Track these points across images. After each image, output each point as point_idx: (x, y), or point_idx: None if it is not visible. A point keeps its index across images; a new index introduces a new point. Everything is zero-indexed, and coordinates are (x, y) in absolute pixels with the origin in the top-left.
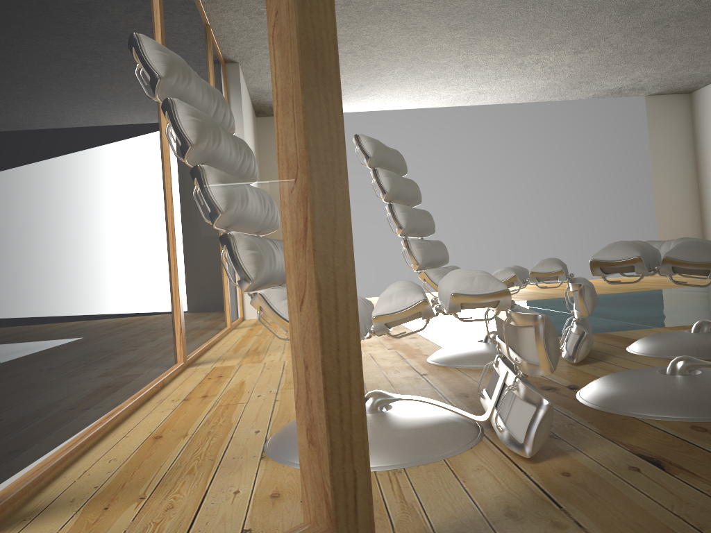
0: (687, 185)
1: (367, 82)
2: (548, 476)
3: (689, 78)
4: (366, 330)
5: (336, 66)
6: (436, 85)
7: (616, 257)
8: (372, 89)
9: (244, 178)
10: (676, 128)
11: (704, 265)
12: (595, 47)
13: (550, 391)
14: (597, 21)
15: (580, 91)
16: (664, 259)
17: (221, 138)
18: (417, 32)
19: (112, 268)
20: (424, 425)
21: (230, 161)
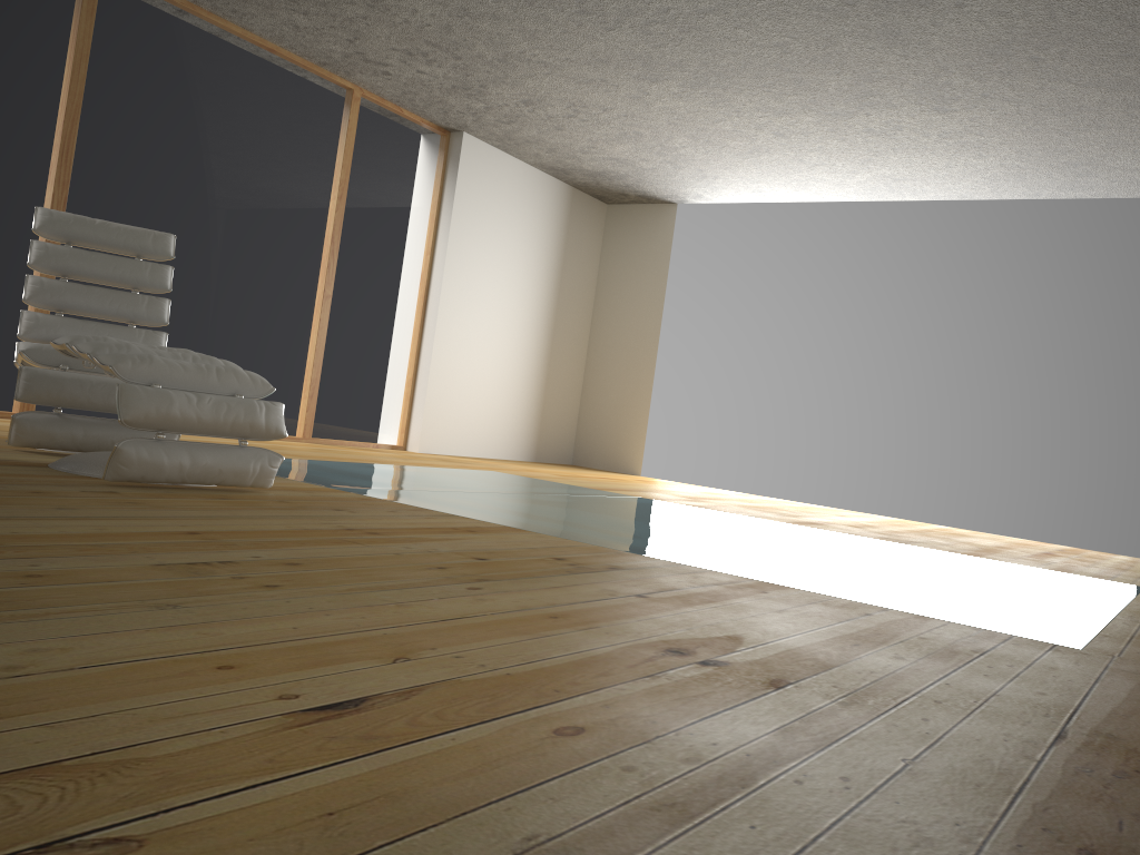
0: None
1: (669, 157)
2: None
3: None
4: None
5: None
6: (786, 163)
7: None
8: (698, 169)
9: None
10: None
11: None
12: (959, 100)
13: None
14: (867, 59)
15: (1113, 182)
16: None
17: None
18: (608, 88)
19: None
20: None
21: None
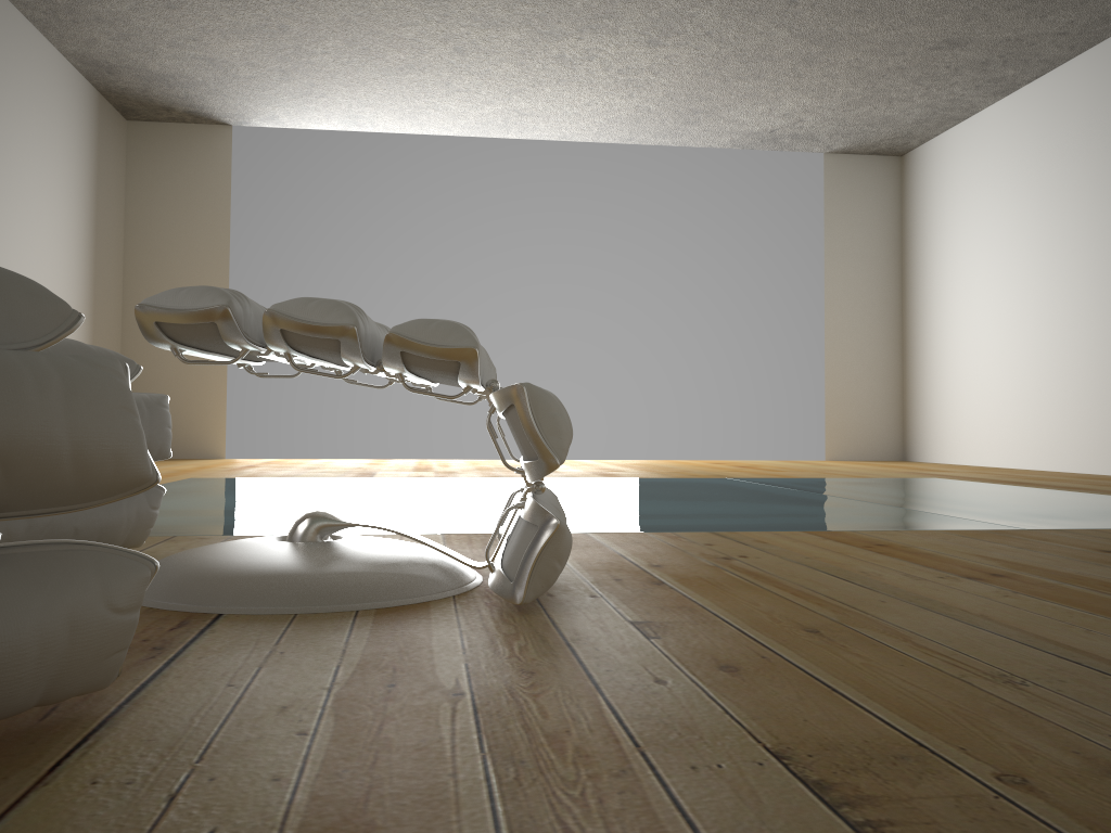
0: (883, 312)
1: (290, 65)
2: None
3: (886, 123)
4: None
5: None
6: (427, 86)
7: None
8: (311, 83)
9: None
10: (873, 214)
11: None
12: (681, 35)
13: None
14: None
15: (704, 131)
16: None
17: None
18: None
19: None
20: None
21: None
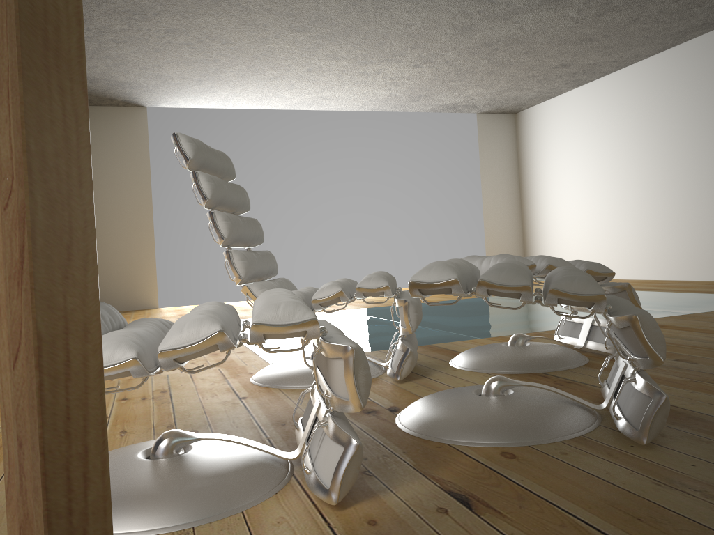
0: (511, 199)
1: (206, 77)
2: (353, 527)
3: (515, 99)
4: (157, 363)
5: (79, 48)
6: (279, 86)
7: (435, 278)
8: (212, 86)
9: None
10: (503, 145)
11: (516, 289)
12: (432, 63)
13: (370, 415)
14: (434, 38)
15: (419, 104)
16: (480, 282)
17: None
18: (258, 30)
19: None
20: (224, 470)
21: None
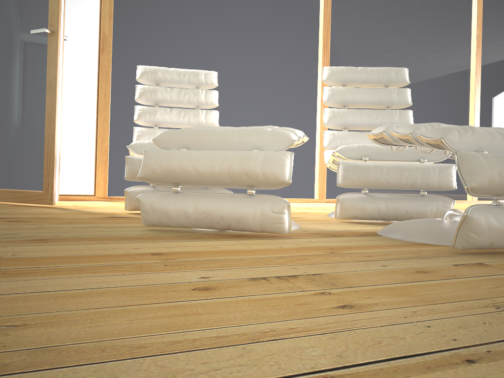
0: None
1: None
2: (111, 213)
3: None
4: None
5: (55, 84)
6: None
7: None
8: None
9: (35, 114)
10: None
11: None
12: None
13: None
14: None
15: None
16: None
17: (31, 107)
18: None
19: (13, 131)
20: None
21: (32, 111)
